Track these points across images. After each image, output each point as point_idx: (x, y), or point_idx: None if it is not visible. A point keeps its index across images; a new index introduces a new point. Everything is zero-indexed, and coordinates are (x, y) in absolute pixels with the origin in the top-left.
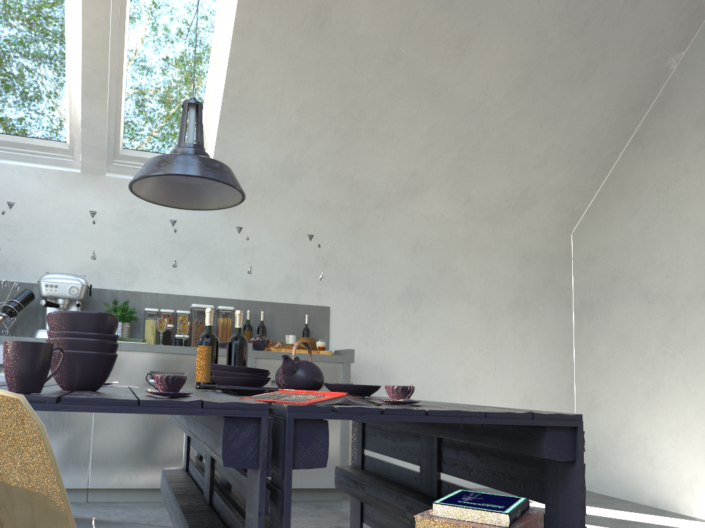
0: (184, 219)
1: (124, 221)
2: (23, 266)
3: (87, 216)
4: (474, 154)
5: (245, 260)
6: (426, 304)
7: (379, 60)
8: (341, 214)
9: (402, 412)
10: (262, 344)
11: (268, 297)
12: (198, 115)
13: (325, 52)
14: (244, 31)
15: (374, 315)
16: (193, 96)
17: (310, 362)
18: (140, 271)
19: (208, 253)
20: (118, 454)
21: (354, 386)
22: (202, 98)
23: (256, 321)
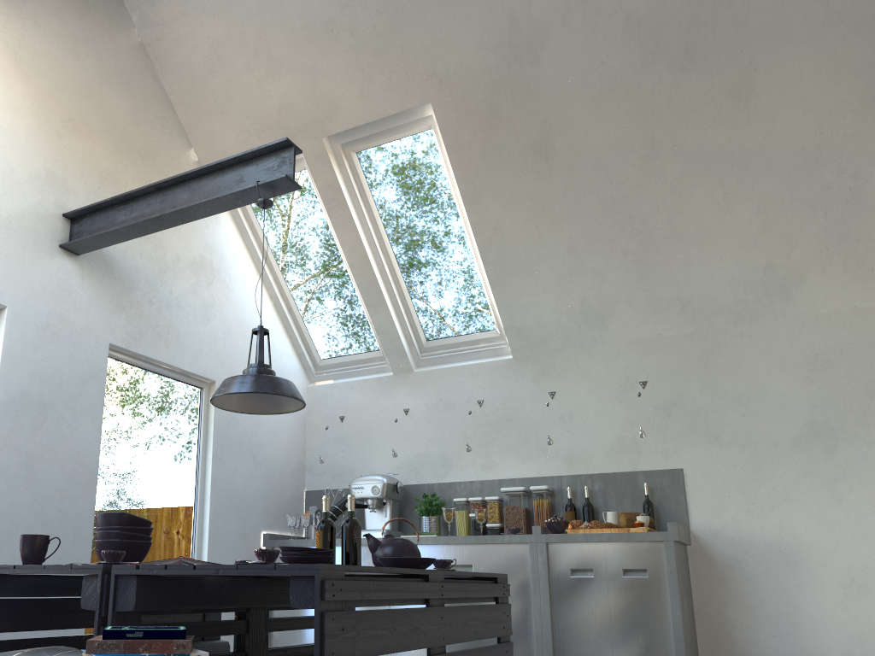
0: (491, 397)
1: (434, 411)
2: (354, 472)
3: (401, 414)
4: (856, 210)
5: (563, 429)
6: (848, 444)
7: (635, 160)
8: (683, 345)
9: (178, 567)
10: (555, 525)
11: (597, 467)
12: (259, 338)
13: (565, 180)
14: (474, 198)
15: (755, 472)
16: (466, 272)
17: (396, 539)
18: (453, 460)
19: (520, 428)
20: (414, 653)
21: (386, 559)
22: (475, 270)
23: (584, 498)
